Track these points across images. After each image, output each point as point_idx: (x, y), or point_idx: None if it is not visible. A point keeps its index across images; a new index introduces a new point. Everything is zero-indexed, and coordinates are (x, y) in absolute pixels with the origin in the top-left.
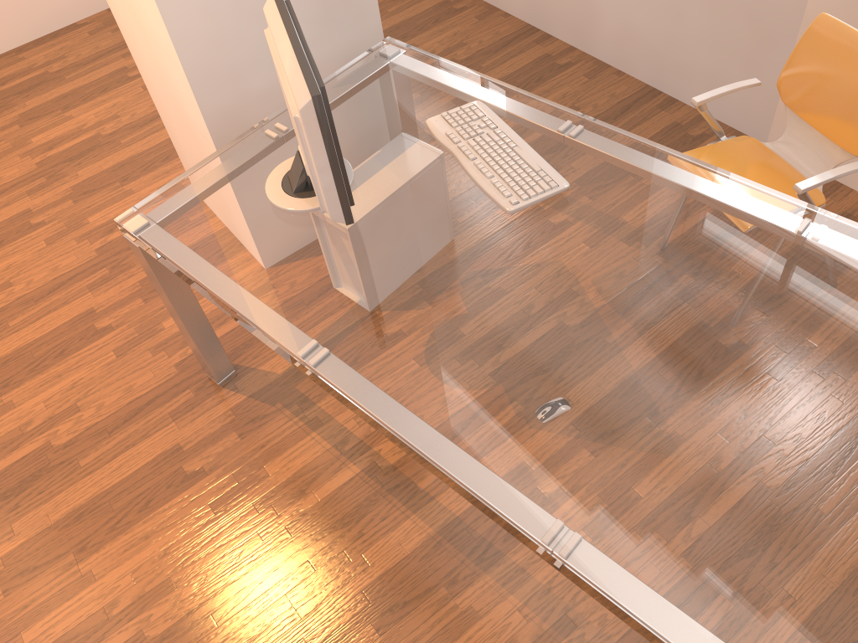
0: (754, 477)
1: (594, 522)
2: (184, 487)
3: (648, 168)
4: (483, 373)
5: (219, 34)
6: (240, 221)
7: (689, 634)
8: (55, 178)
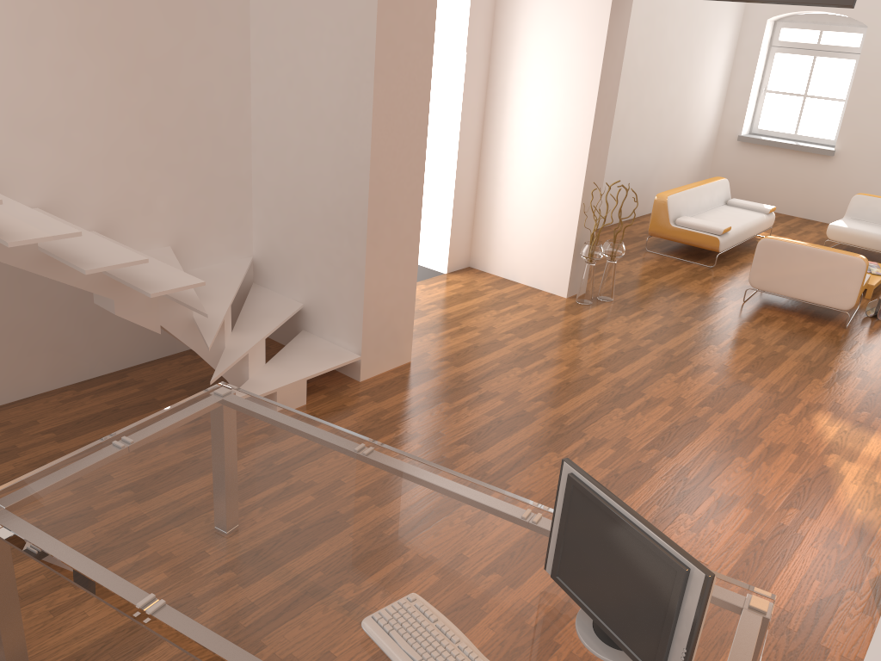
0: (266, 460)
1: (348, 446)
2: None
3: (280, 648)
4: (413, 496)
5: None
6: None
7: (311, 420)
8: None
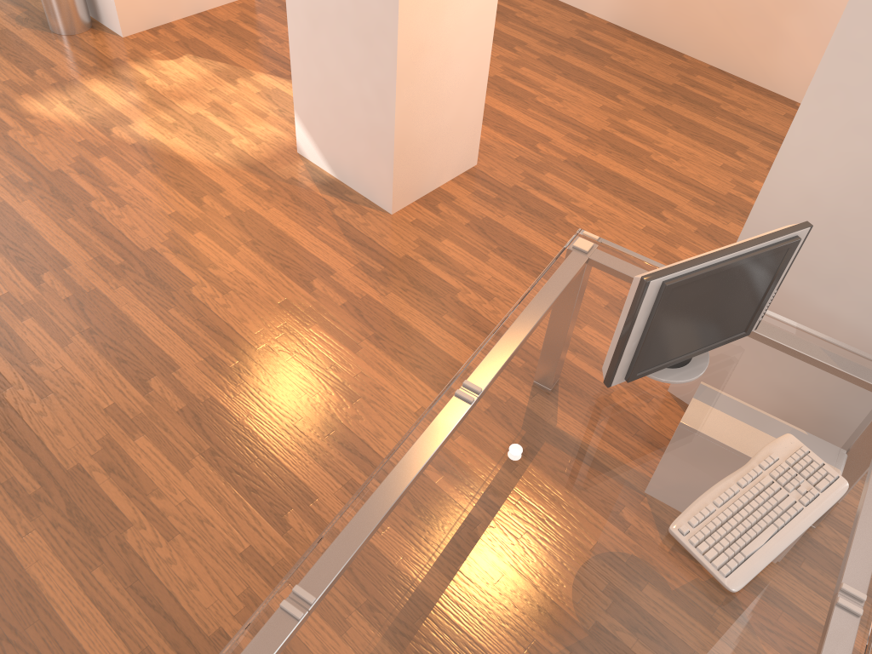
0: None
1: (305, 622)
2: (433, 387)
3: None
4: (454, 521)
5: (799, 222)
6: (598, 309)
7: None
8: (717, 210)
